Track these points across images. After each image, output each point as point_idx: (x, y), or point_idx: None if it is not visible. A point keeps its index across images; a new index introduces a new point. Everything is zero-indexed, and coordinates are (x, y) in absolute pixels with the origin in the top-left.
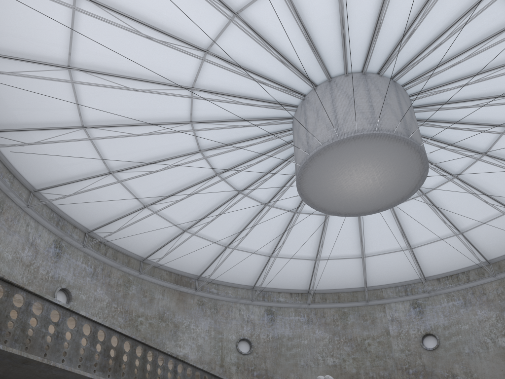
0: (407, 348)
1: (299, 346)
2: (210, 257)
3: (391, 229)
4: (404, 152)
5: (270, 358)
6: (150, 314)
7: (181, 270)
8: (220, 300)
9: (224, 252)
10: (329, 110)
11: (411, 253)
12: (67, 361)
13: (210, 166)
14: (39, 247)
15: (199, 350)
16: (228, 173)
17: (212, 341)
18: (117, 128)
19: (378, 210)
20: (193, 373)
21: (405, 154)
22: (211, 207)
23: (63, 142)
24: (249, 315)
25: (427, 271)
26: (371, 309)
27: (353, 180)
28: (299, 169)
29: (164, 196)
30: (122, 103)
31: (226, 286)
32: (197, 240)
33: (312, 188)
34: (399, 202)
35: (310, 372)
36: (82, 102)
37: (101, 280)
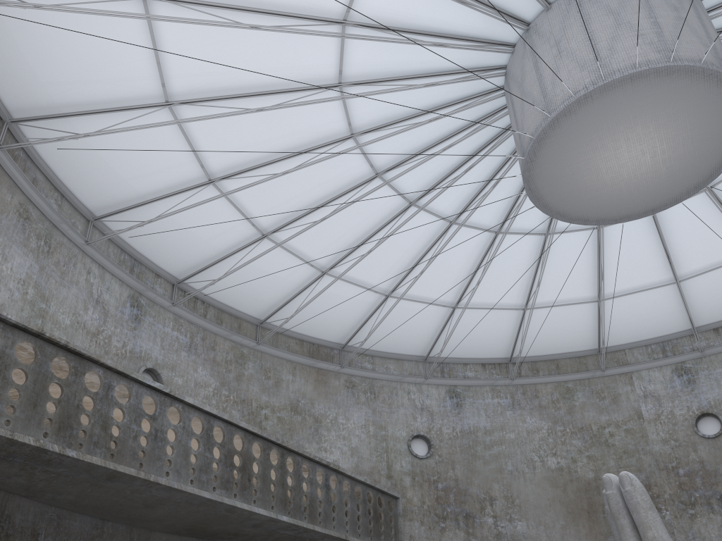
0: (672, 436)
1: (502, 443)
2: (362, 313)
3: (648, 251)
4: (714, 100)
5: (461, 461)
6: (277, 404)
7: (317, 336)
8: (378, 380)
9: (385, 304)
10: (581, 39)
11: (675, 290)
12: (173, 475)
13: (368, 160)
14: (109, 307)
15: (355, 454)
16: (395, 173)
17: (372, 441)
18: (221, 103)
19: (652, 210)
20: (351, 488)
21: (715, 103)
22: (366, 231)
23: (139, 129)
24: (423, 400)
25: (699, 318)
26: (609, 382)
27: (619, 158)
28: (531, 143)
29: (303, 209)
30: (229, 58)
31: (385, 359)
32: (343, 287)
33: (548, 178)
34: (690, 193)
35: (523, 481)
36: (165, 59)
37: (202, 354)
